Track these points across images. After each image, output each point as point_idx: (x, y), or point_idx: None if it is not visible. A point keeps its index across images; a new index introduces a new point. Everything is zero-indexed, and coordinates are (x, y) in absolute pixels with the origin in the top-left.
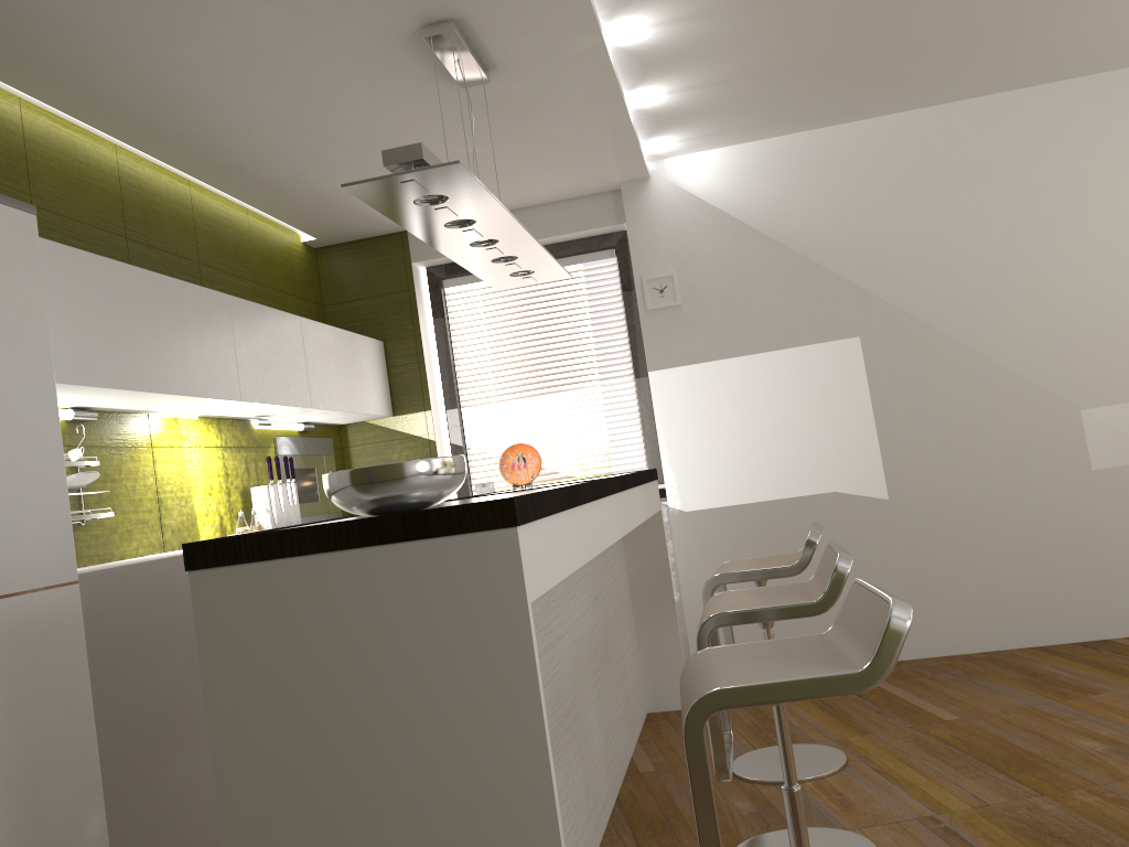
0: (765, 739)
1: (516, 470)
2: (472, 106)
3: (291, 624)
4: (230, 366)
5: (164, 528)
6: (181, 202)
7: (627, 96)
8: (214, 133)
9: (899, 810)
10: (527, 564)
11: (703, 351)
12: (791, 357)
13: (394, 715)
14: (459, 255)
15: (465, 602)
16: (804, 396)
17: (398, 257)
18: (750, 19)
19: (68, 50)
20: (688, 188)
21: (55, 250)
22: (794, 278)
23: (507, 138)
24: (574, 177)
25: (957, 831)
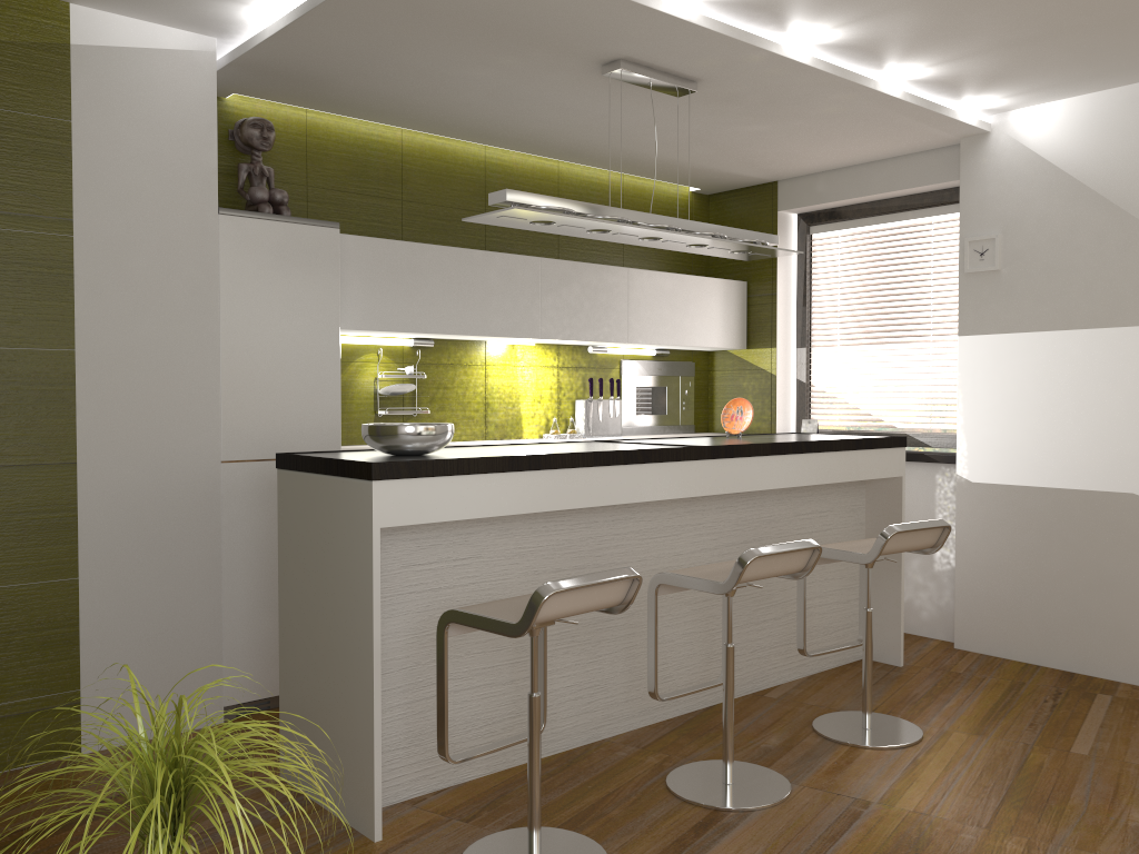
0: (895, 708)
1: (734, 420)
2: (714, 102)
3: (303, 509)
4: (533, 313)
5: (488, 424)
6: (546, 177)
7: (886, 73)
8: (534, 135)
9: (860, 788)
10: (384, 504)
11: (1016, 321)
12: (1108, 338)
13: (329, 573)
14: (646, 244)
15: (354, 519)
16: (1116, 383)
17: (767, 205)
18: (938, 8)
19: (394, 105)
20: (1028, 143)
21: (373, 243)
22: (1128, 249)
23: (779, 118)
24: (896, 137)
25: (861, 817)
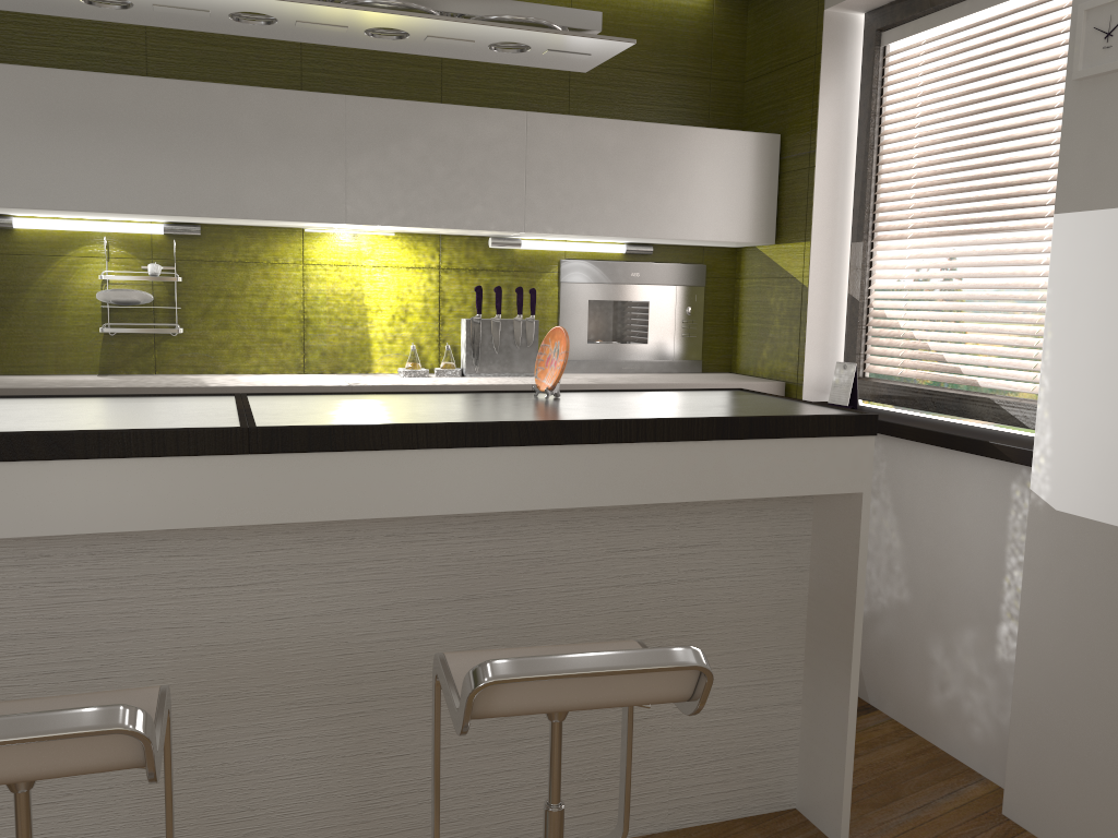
0: None
1: (548, 367)
2: None
3: None
4: (331, 183)
5: (309, 350)
6: None
7: None
8: None
9: None
10: None
11: None
12: None
13: None
14: (296, 37)
15: None
16: None
17: (812, 2)
18: None
19: None
20: None
21: (13, 74)
22: None
23: None
24: None
25: None
